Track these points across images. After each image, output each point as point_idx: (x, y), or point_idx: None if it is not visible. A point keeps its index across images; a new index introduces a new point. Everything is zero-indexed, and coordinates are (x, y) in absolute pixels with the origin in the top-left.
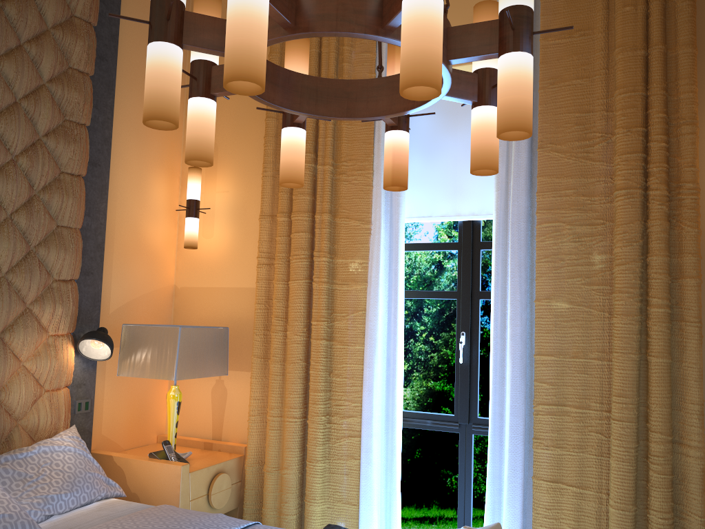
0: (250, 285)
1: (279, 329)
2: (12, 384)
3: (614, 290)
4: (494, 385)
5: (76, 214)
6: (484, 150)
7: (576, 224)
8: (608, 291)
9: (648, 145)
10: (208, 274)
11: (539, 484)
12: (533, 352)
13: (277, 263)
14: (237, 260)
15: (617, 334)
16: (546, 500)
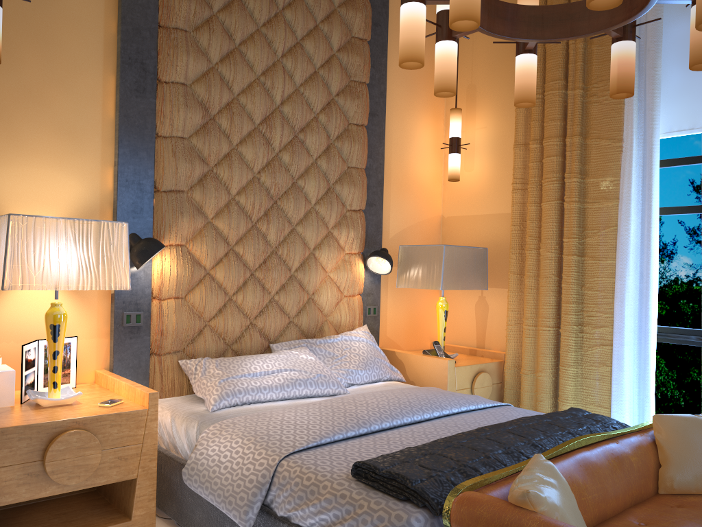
0: (507, 211)
1: (532, 247)
2: (322, 288)
3: None
4: None
5: (361, 157)
6: (701, 45)
7: None
8: None
9: None
10: (470, 203)
11: None
12: None
13: (529, 187)
14: (495, 189)
15: None
16: None
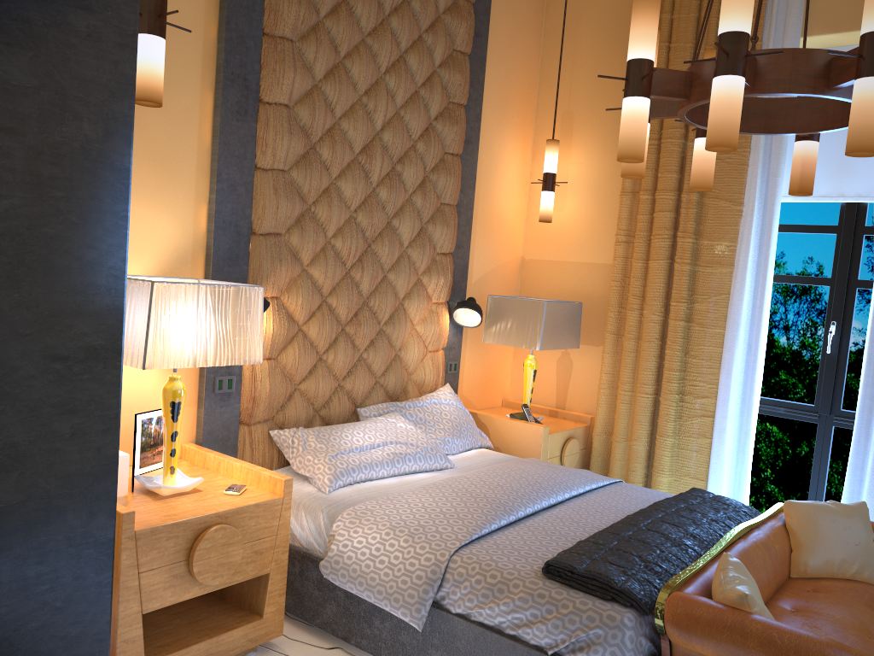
0: (602, 261)
1: (635, 308)
2: (408, 343)
3: None
4: (866, 378)
5: (455, 192)
6: None
7: None
8: None
9: None
10: (557, 247)
11: None
12: None
13: (637, 242)
14: (589, 235)
15: None
16: None
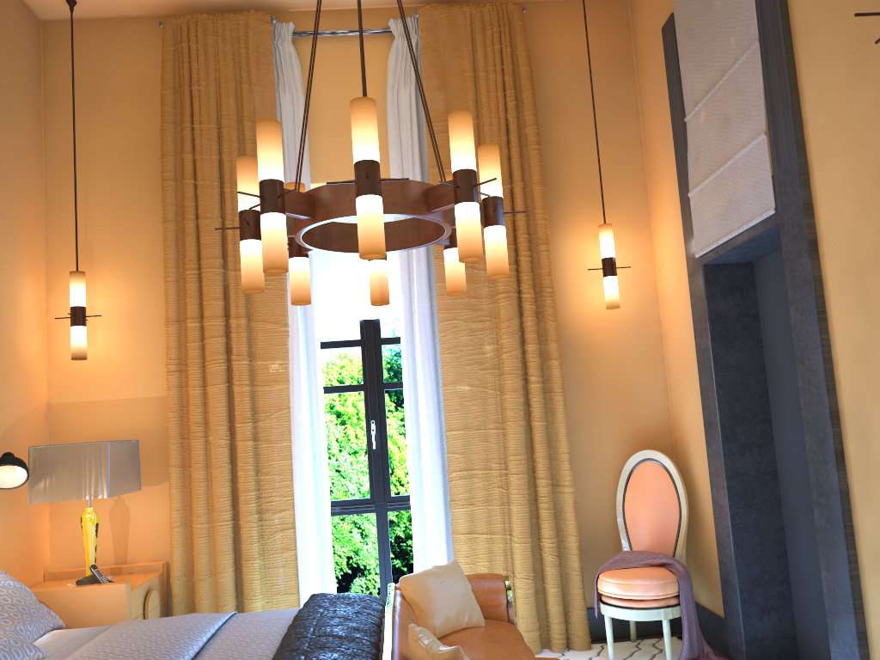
0: (149, 394)
1: (200, 435)
2: None
3: (503, 372)
4: (414, 461)
5: None
6: (458, 279)
7: (470, 321)
8: (498, 374)
9: (518, 258)
10: (93, 386)
11: (458, 538)
12: (442, 429)
13: (192, 369)
14: (130, 369)
15: (509, 407)
16: (465, 550)
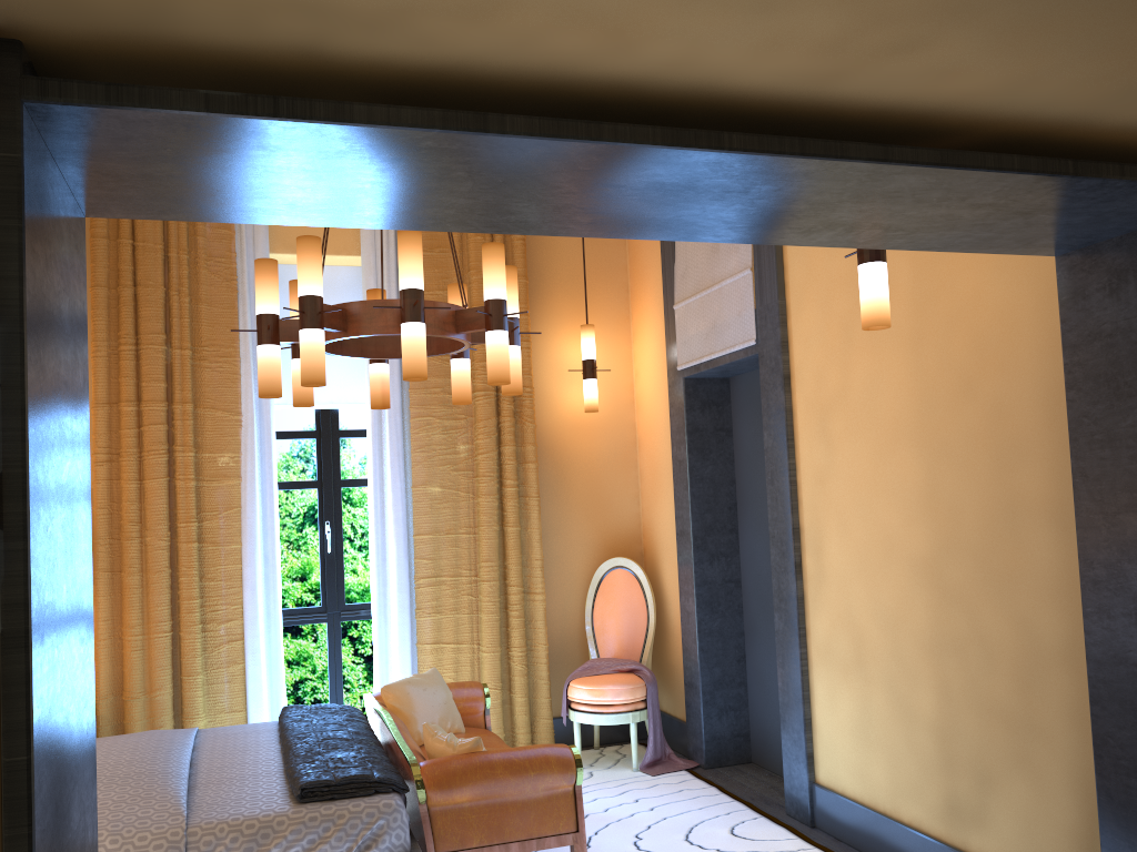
0: None
1: (135, 536)
2: None
3: (477, 474)
4: (378, 567)
5: None
6: (465, 389)
7: (444, 419)
8: (471, 475)
9: None
10: None
11: (424, 648)
12: (409, 533)
13: (127, 460)
14: None
15: (482, 511)
16: (430, 660)
